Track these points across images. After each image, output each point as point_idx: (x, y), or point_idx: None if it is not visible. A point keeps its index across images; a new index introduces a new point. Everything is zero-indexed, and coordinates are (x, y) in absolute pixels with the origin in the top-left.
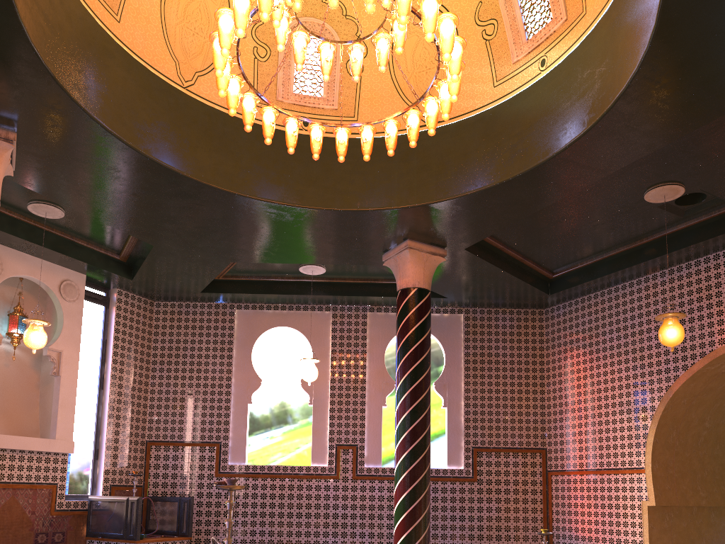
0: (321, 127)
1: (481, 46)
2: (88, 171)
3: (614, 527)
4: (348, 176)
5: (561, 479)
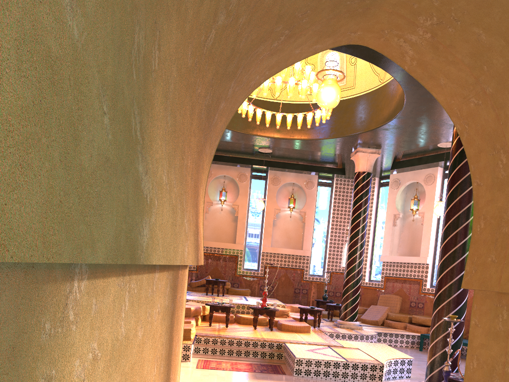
0: None
1: None
2: (383, 141)
3: None
4: None
5: None
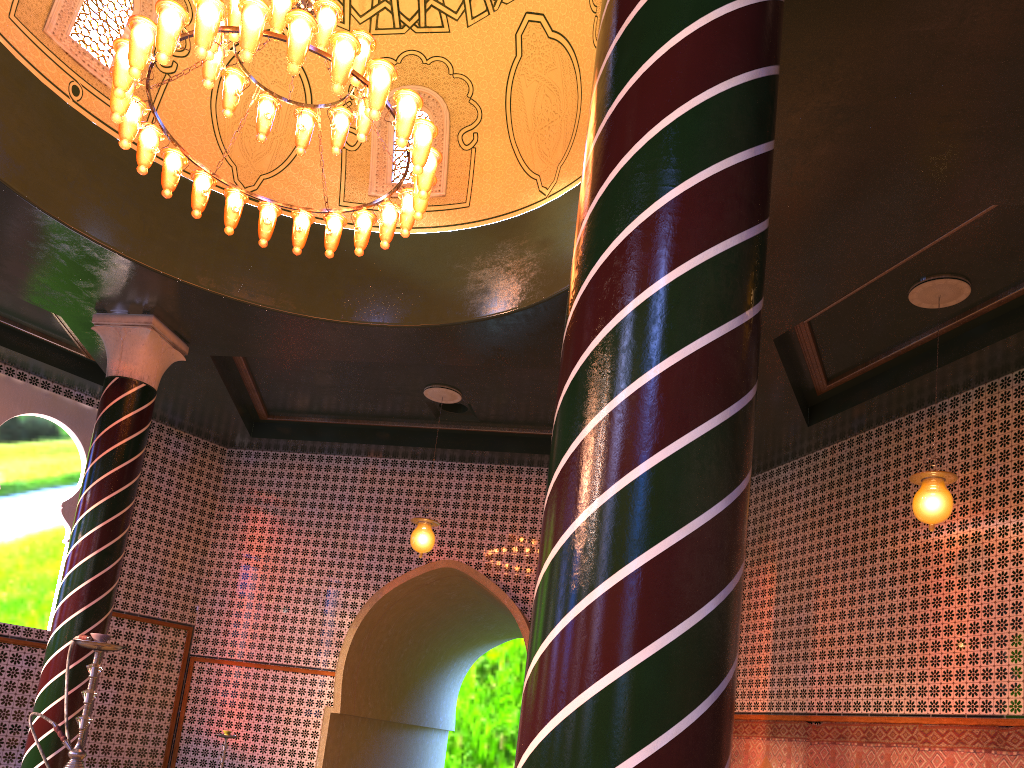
0: (185, 161)
1: None
2: None
3: (270, 733)
4: (121, 202)
5: (209, 668)
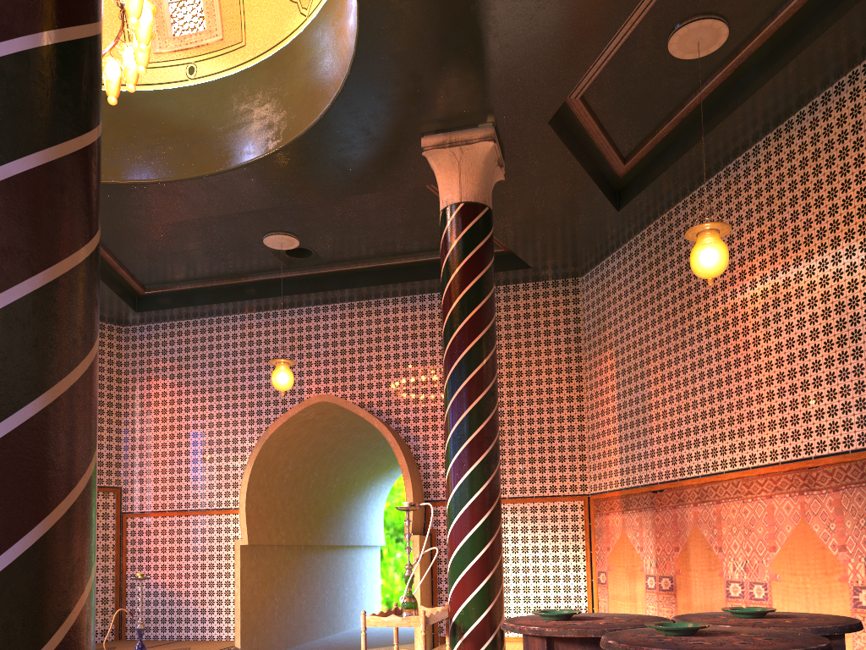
0: None
1: (115, 13)
2: None
3: (199, 570)
4: None
5: (140, 521)
